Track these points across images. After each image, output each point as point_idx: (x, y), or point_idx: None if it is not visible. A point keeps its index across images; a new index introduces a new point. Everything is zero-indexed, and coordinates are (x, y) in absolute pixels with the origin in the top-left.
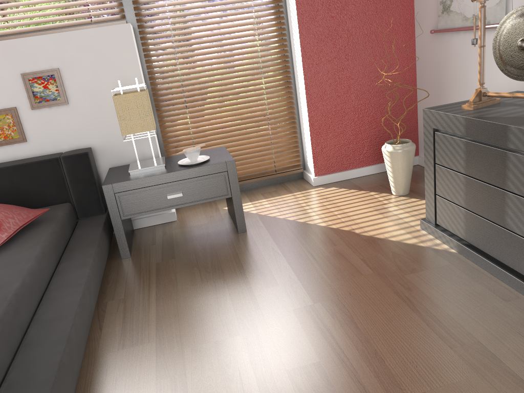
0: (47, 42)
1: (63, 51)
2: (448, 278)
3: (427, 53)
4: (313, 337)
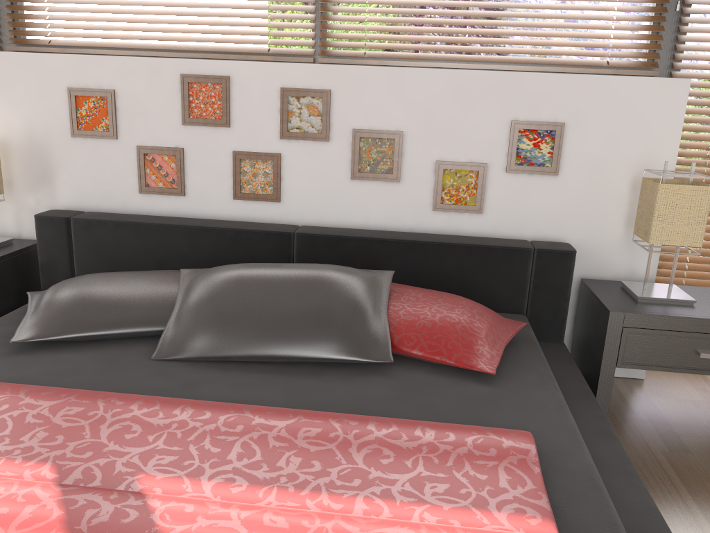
0: (563, 85)
1: (580, 101)
2: None
3: None
4: None
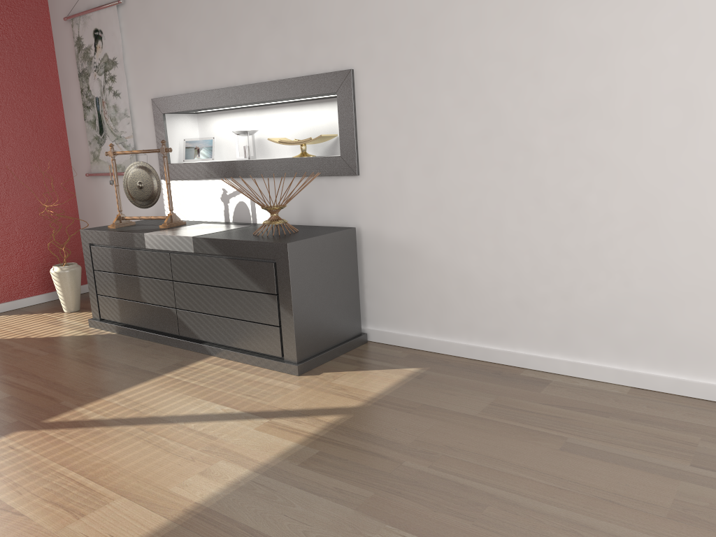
0: None
1: None
2: (109, 345)
3: (85, 192)
4: (3, 388)
